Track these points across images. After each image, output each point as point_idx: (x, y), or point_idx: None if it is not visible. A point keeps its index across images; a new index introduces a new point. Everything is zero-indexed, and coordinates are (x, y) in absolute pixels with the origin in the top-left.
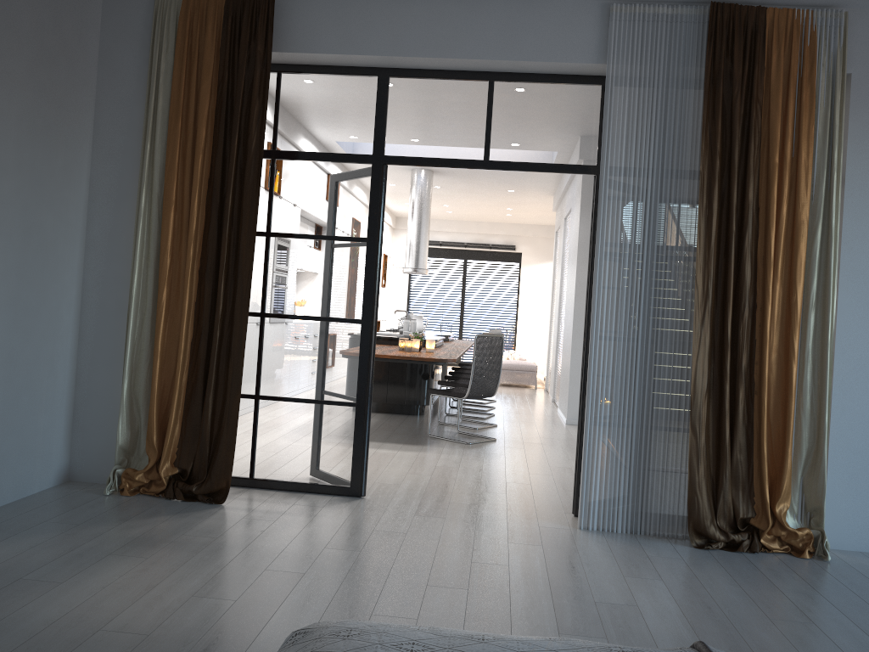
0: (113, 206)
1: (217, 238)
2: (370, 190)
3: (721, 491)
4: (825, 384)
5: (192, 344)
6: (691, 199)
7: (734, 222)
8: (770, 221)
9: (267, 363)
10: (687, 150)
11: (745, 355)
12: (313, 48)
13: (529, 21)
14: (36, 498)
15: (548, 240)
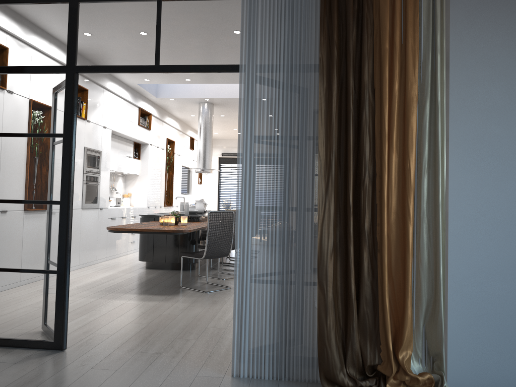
0: None
1: None
2: (65, 94)
3: (349, 342)
4: (438, 241)
5: None
6: (317, 85)
7: (351, 101)
8: (384, 99)
9: None
10: (313, 43)
11: (367, 218)
12: None
13: None
14: None
15: None
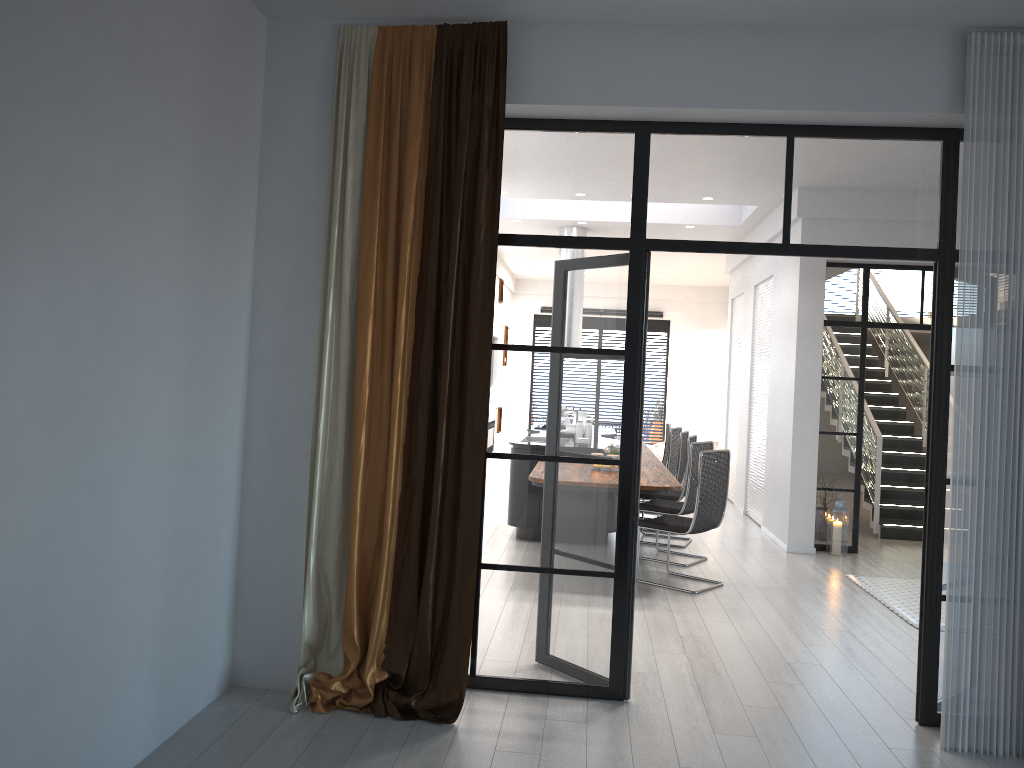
0: (285, 314)
1: (433, 358)
2: (628, 286)
3: None
4: None
5: (400, 501)
6: None
7: None
8: None
9: (491, 520)
10: None
11: None
12: (556, 98)
13: (853, 57)
14: (204, 724)
15: (703, 305)
